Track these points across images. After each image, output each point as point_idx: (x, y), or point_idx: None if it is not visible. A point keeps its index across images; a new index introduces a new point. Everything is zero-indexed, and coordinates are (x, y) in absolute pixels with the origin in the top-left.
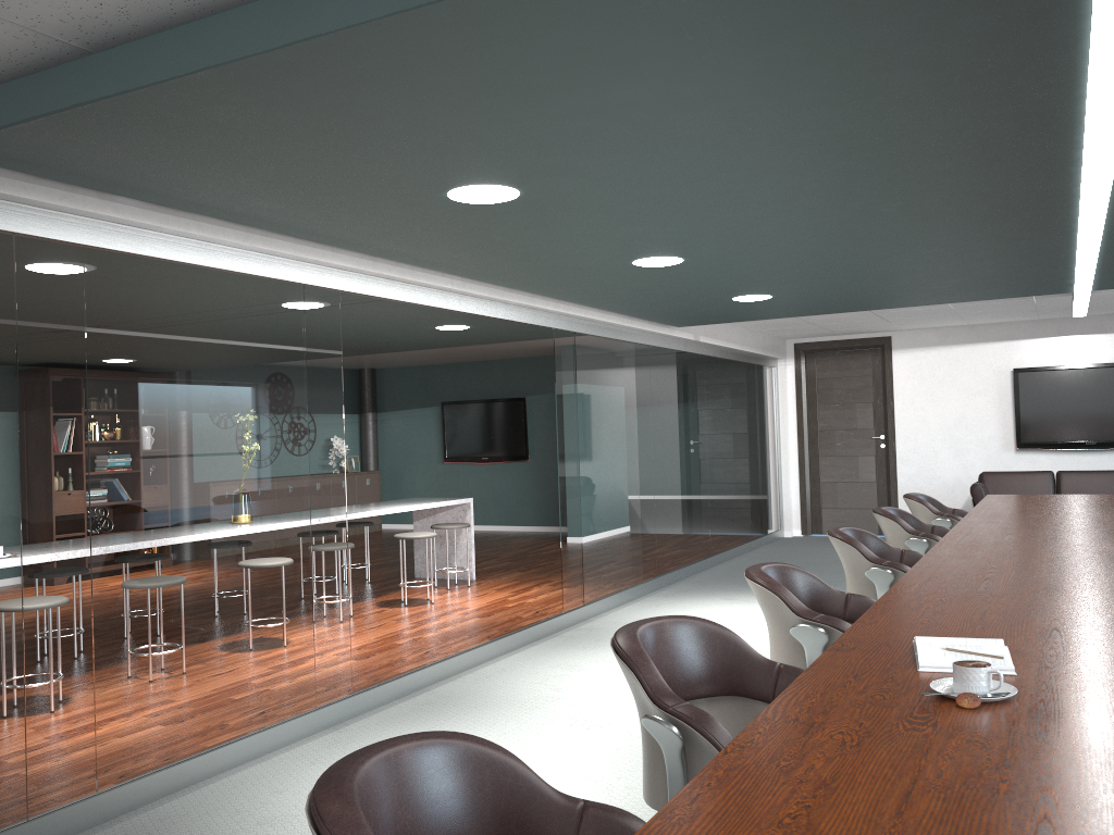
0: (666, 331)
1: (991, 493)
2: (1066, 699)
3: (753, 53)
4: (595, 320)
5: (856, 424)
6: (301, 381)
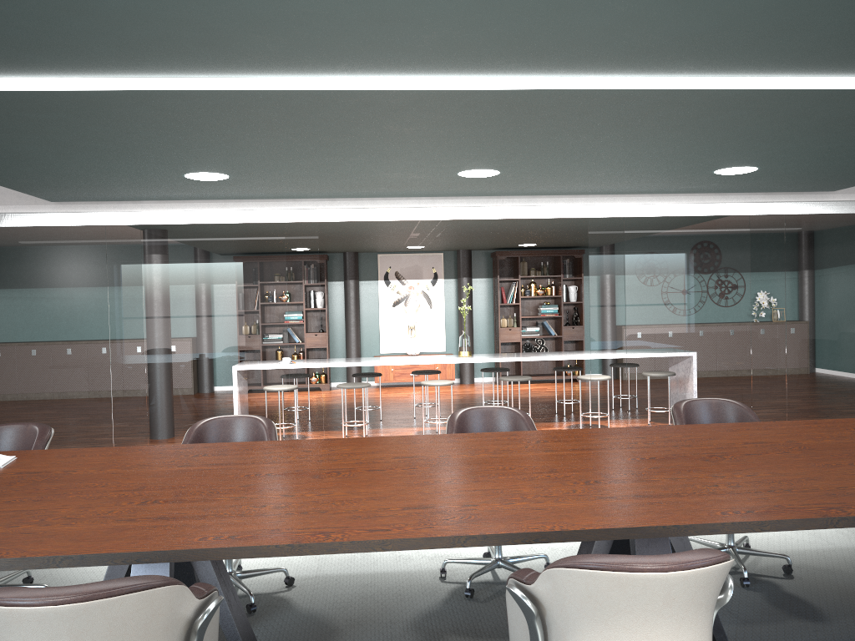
0: (808, 197)
1: None
2: None
3: None
4: (651, 203)
5: None
6: (281, 278)
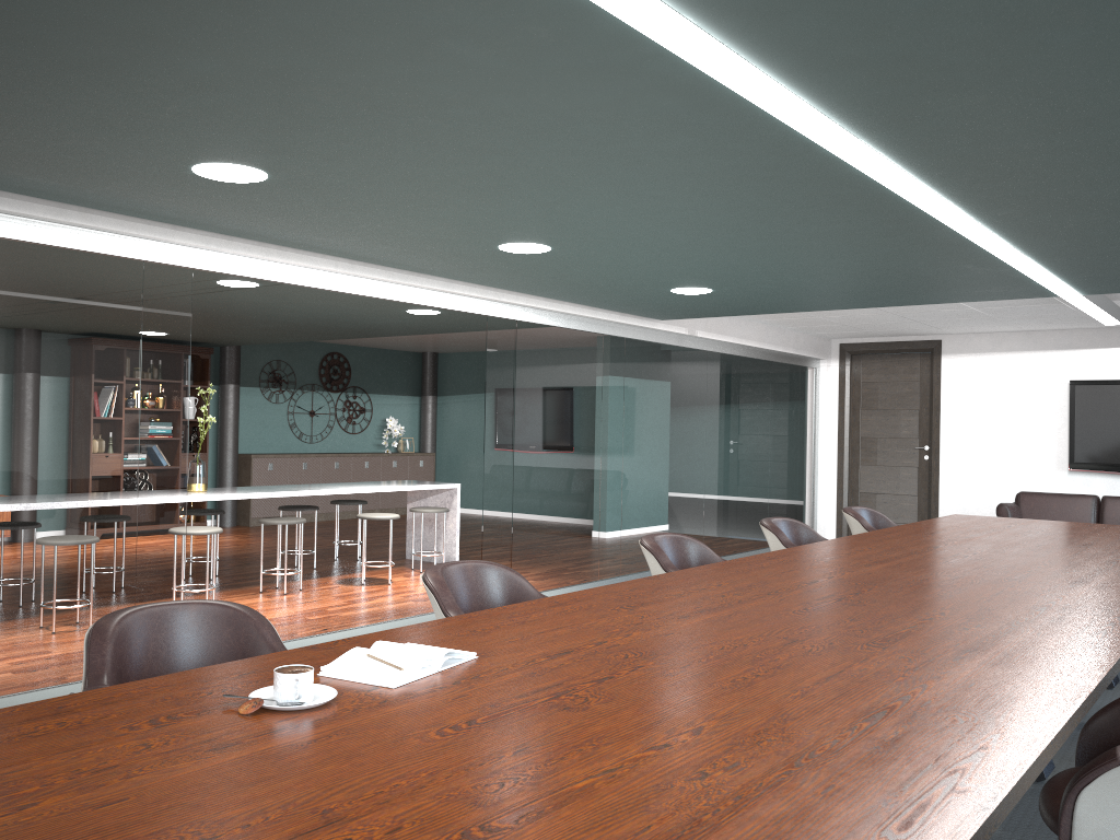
0: (646, 323)
1: (1026, 515)
2: (362, 716)
3: (262, 23)
4: (543, 308)
5: (900, 433)
6: (134, 354)
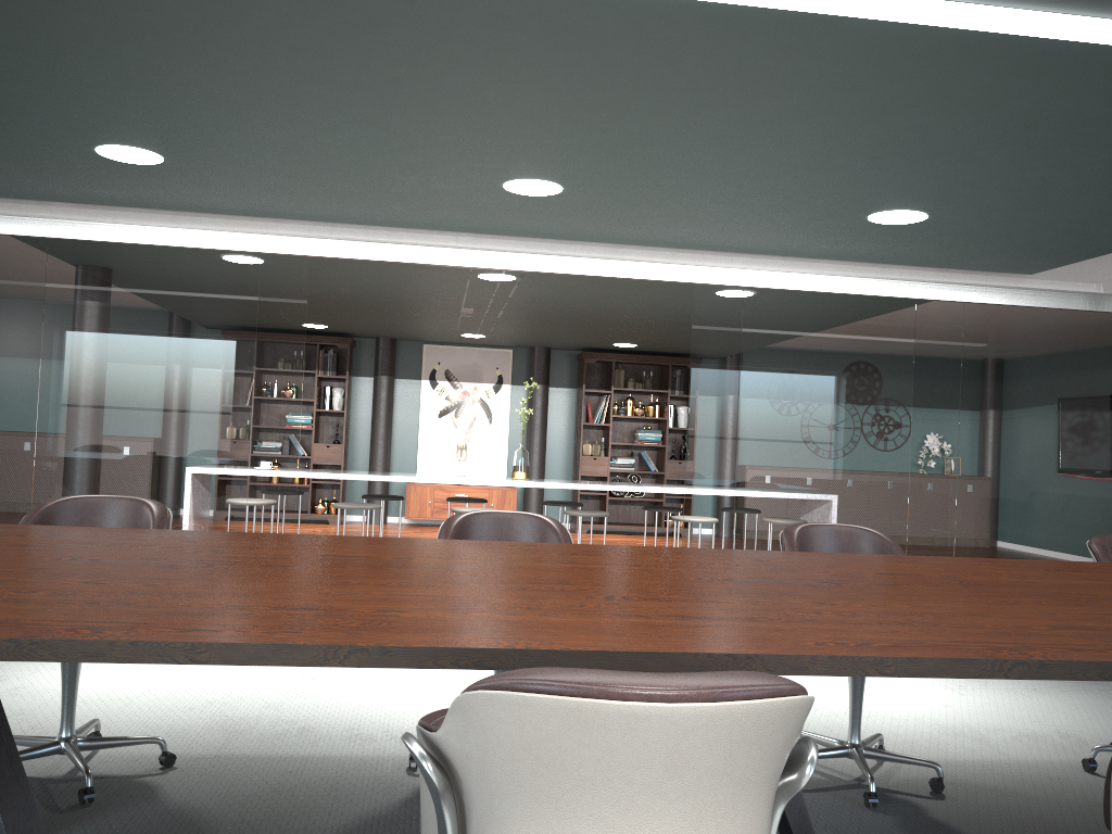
0: (997, 280)
1: None
2: None
3: None
4: (782, 270)
5: None
6: (250, 332)
